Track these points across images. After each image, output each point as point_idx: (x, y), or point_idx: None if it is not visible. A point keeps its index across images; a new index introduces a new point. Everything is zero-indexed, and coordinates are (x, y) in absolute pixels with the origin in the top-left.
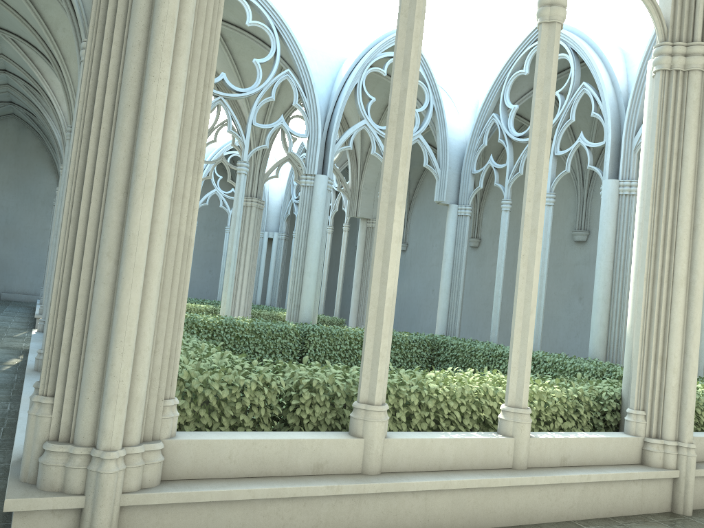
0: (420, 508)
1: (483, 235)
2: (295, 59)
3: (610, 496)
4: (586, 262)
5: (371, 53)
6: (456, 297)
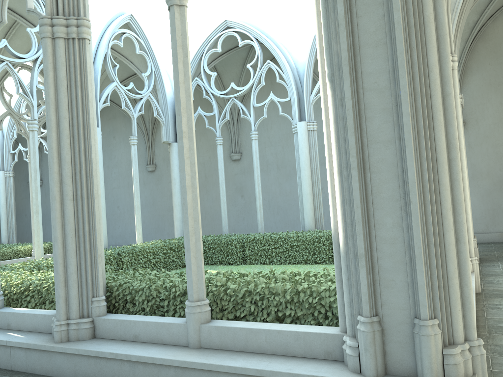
0: None
1: (158, 162)
2: None
3: None
4: (242, 172)
5: (113, 29)
6: None
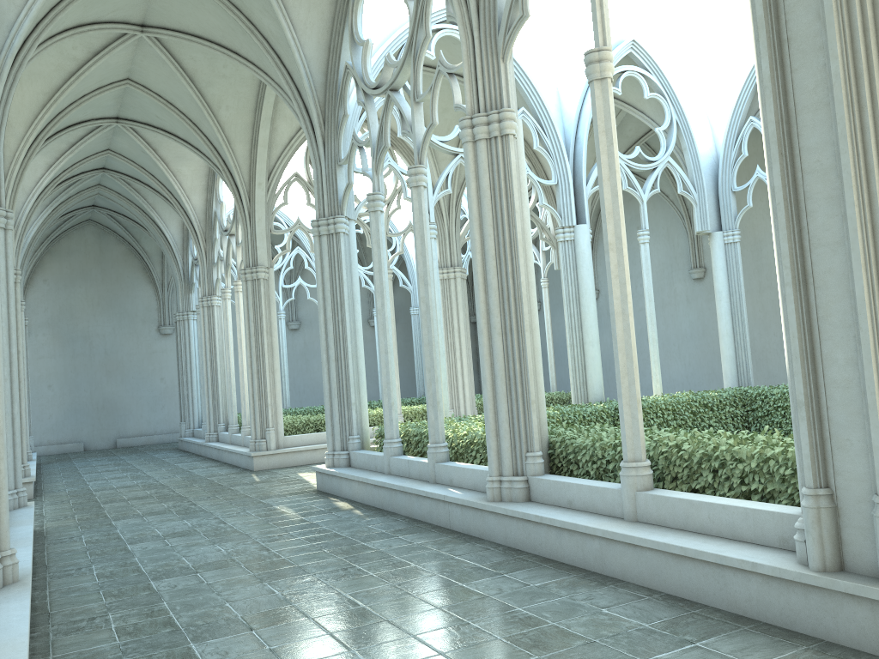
0: None
1: (708, 262)
2: (527, 94)
3: None
4: None
5: None
6: (743, 339)
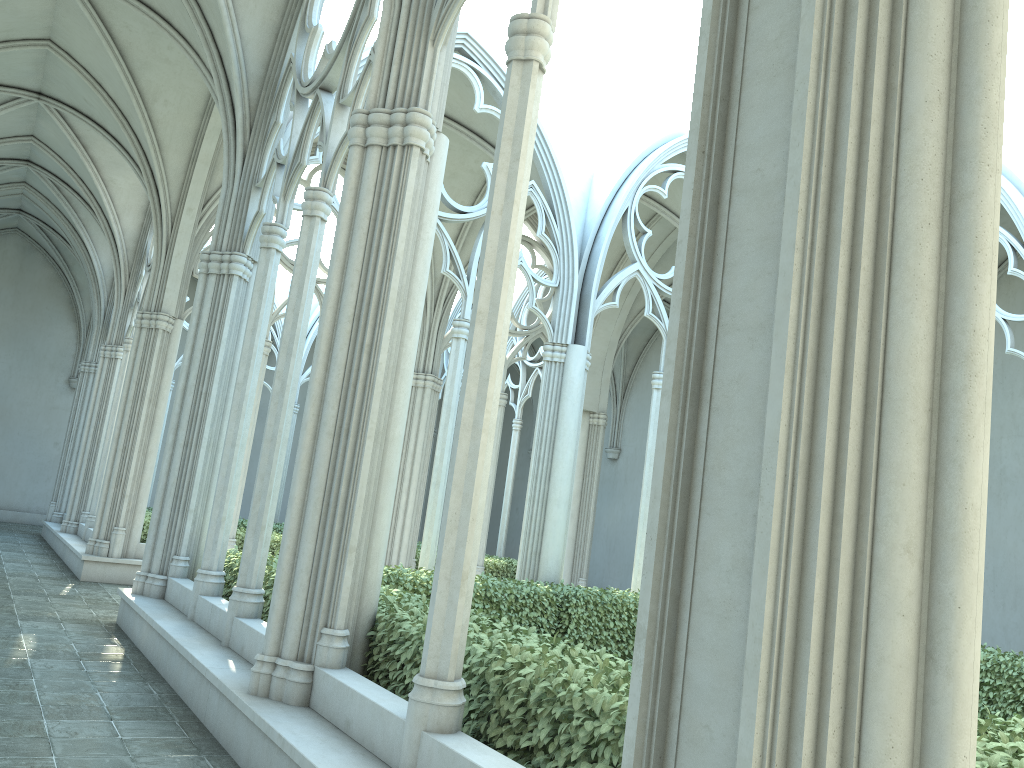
0: None
1: None
2: (542, 166)
3: None
4: None
5: (649, 163)
6: None
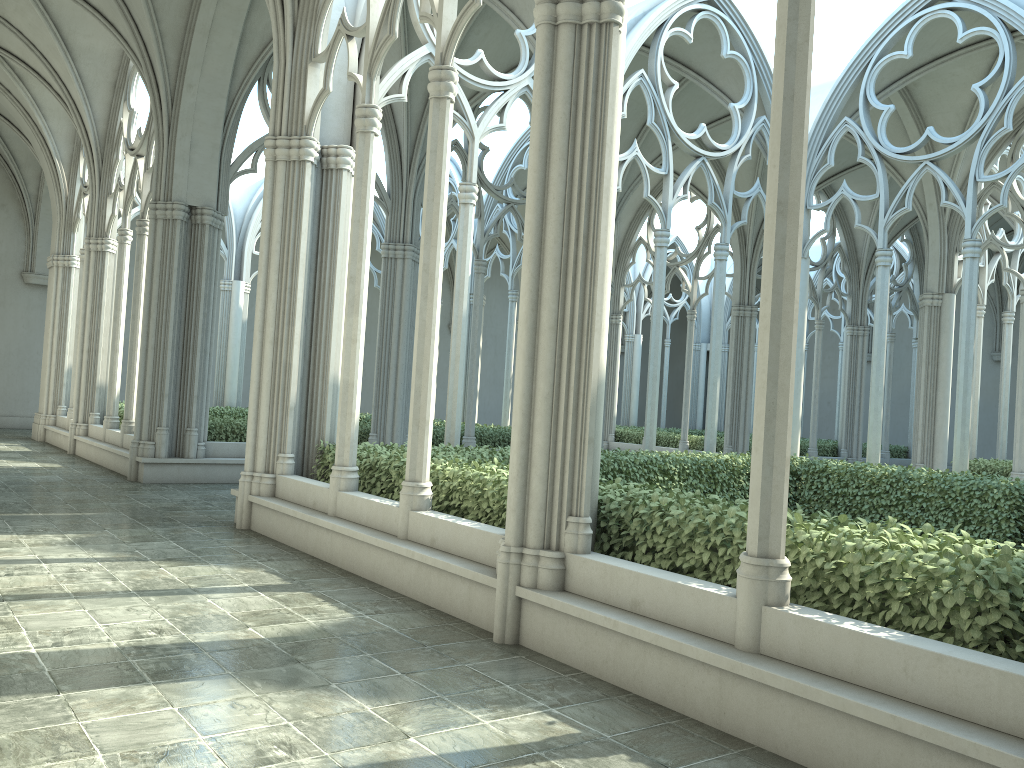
0: (329, 543)
1: None
2: None
3: (440, 586)
4: None
5: None
6: None
